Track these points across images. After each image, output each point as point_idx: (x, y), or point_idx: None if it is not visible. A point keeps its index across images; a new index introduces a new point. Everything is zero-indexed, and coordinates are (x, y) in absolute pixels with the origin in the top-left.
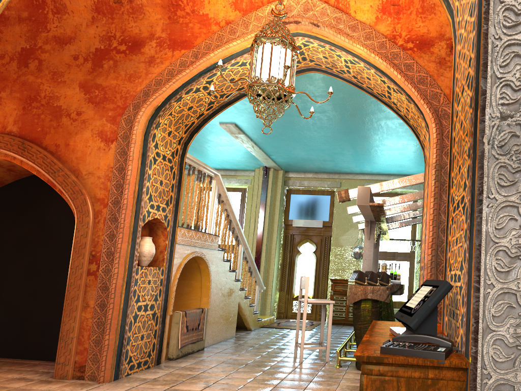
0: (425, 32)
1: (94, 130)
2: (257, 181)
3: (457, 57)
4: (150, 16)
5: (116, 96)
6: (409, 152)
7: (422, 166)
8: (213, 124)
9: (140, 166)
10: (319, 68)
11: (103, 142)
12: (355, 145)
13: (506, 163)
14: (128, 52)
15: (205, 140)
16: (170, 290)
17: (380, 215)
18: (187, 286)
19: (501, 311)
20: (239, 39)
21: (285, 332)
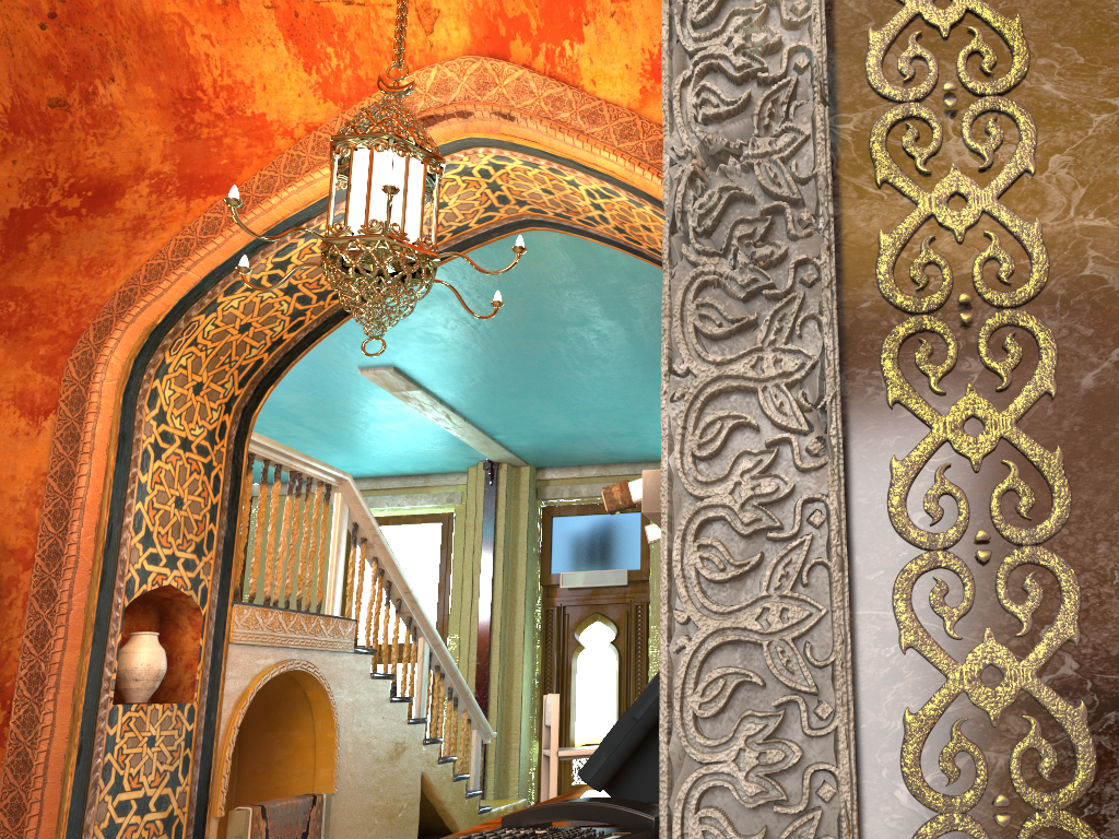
0: None
1: (4, 391)
2: (475, 495)
3: None
4: (135, 128)
5: (57, 311)
6: None
7: None
8: (346, 372)
9: (115, 466)
10: (543, 220)
11: (24, 417)
12: None
13: (723, 275)
14: (87, 211)
15: (339, 412)
16: (216, 757)
17: None
18: (282, 746)
19: (719, 702)
20: None
21: None
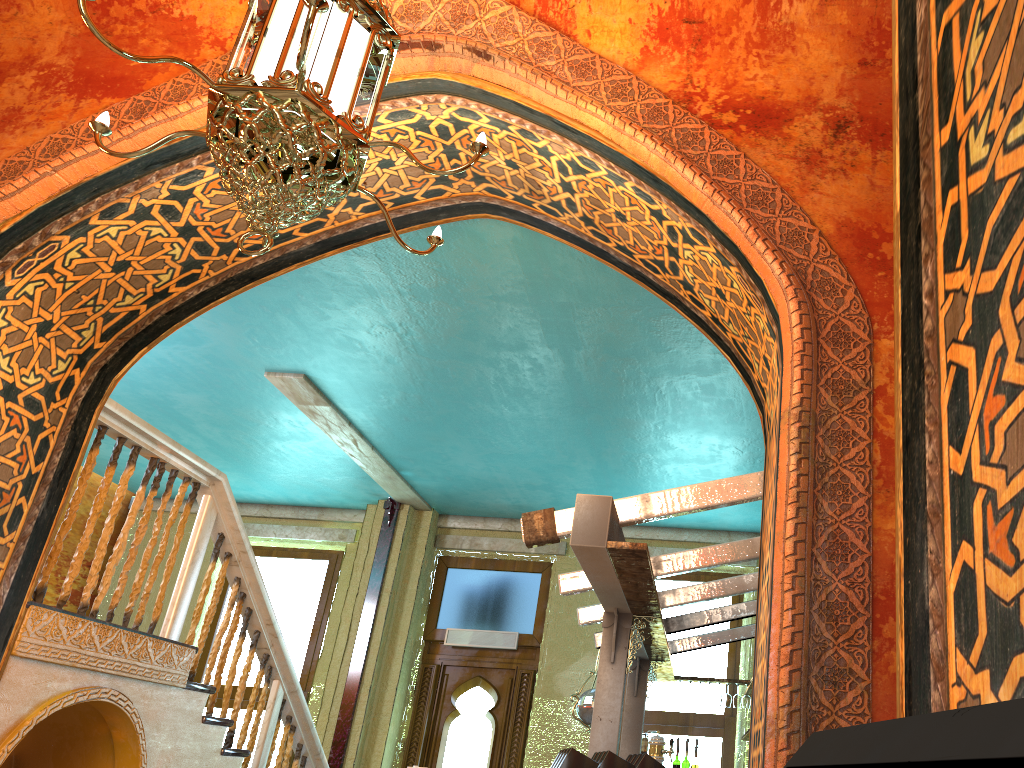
0: (768, 91)
1: None
2: (369, 534)
3: None
4: (36, 13)
5: None
6: (725, 468)
7: (754, 508)
8: (251, 374)
9: None
10: (499, 205)
11: None
12: (601, 447)
13: None
14: None
15: (237, 422)
16: None
17: (642, 589)
18: None
19: None
20: None
21: None
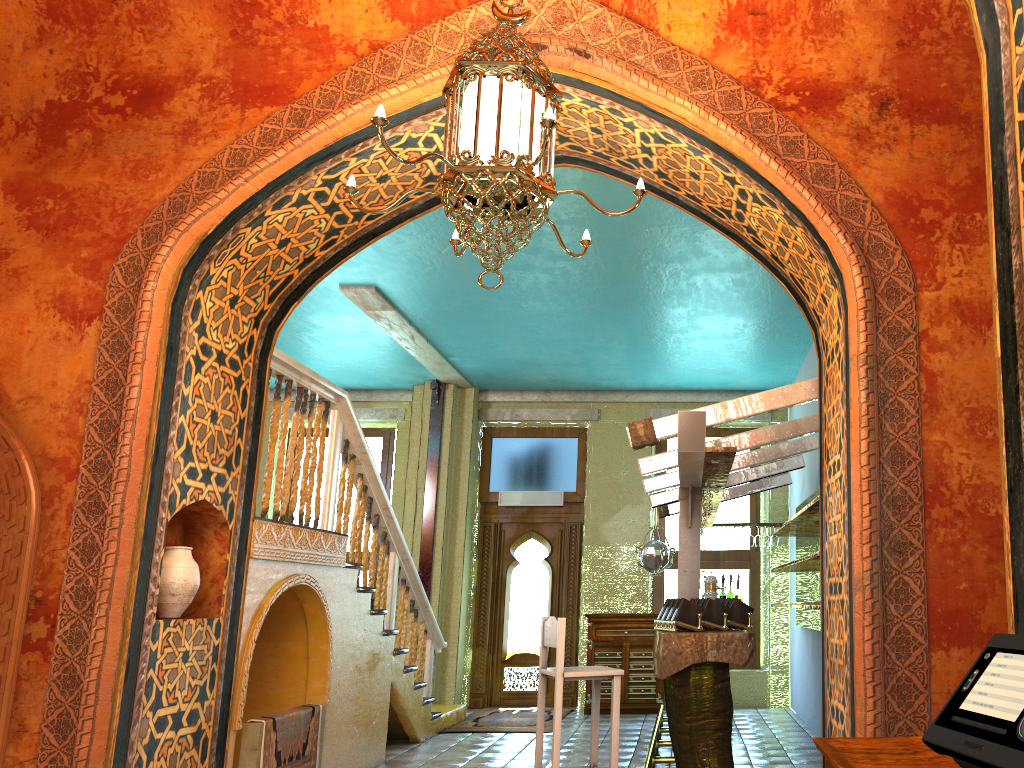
0: (822, 73)
1: (43, 292)
2: (419, 412)
3: (1015, 74)
4: (187, 28)
5: (100, 212)
6: (747, 342)
7: (769, 372)
8: (325, 288)
9: (163, 378)
10: (578, 158)
11: (65, 321)
12: (637, 330)
13: None
14: (132, 110)
15: (304, 326)
16: (236, 671)
17: (719, 473)
18: (273, 656)
19: None
20: (405, 83)
21: (496, 740)
